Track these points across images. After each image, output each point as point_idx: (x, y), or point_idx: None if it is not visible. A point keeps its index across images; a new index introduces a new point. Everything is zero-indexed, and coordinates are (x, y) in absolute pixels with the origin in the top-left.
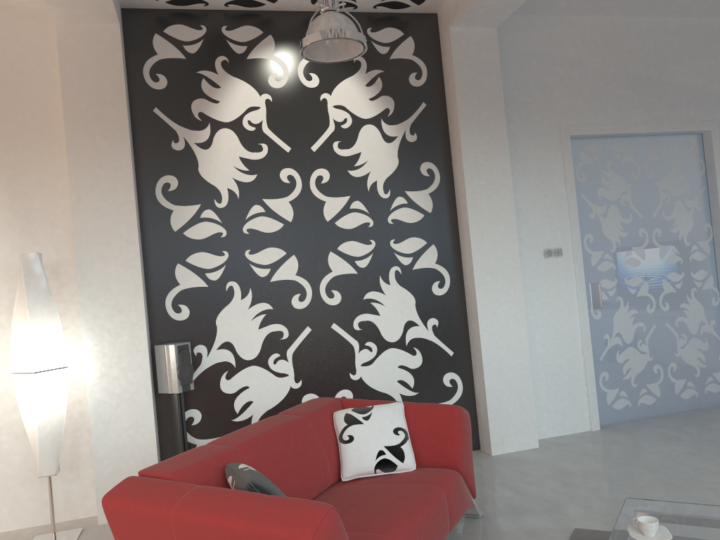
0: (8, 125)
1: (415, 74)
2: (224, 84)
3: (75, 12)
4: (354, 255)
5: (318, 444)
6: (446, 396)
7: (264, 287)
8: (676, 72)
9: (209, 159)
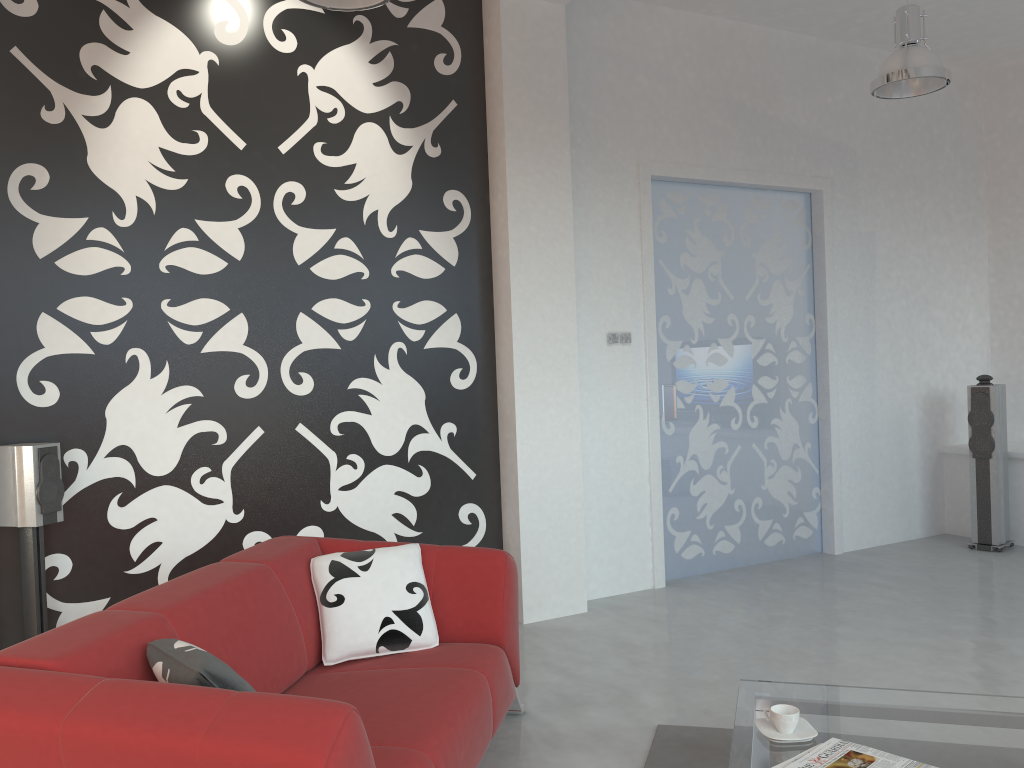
0: None
1: (443, 57)
2: (140, 26)
3: None
4: (338, 321)
5: (288, 608)
6: (461, 538)
7: (191, 360)
8: (787, 107)
9: (106, 145)
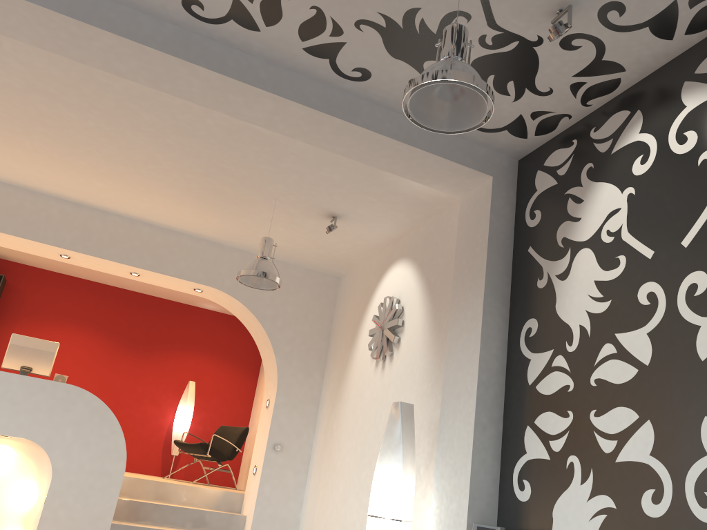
0: (448, 295)
1: None
2: (587, 195)
3: (451, 182)
4: None
5: None
6: None
7: (607, 469)
8: None
9: (565, 291)
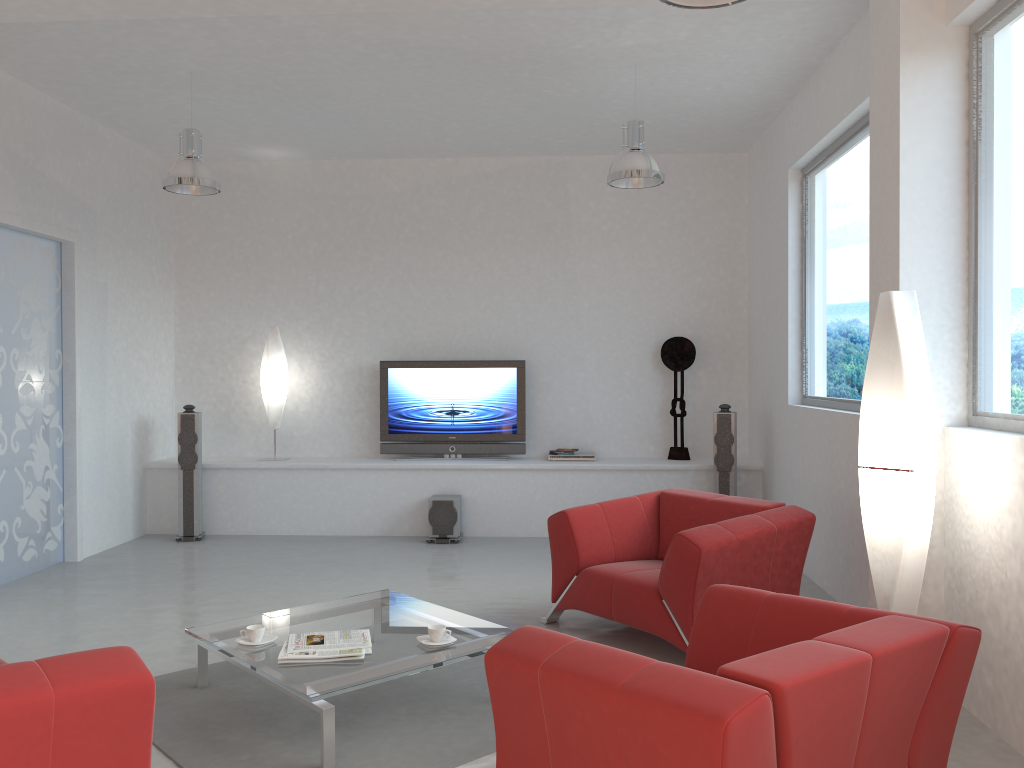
0: None
1: None
2: None
3: None
4: None
5: None
6: None
7: None
8: (51, 164)
9: None
